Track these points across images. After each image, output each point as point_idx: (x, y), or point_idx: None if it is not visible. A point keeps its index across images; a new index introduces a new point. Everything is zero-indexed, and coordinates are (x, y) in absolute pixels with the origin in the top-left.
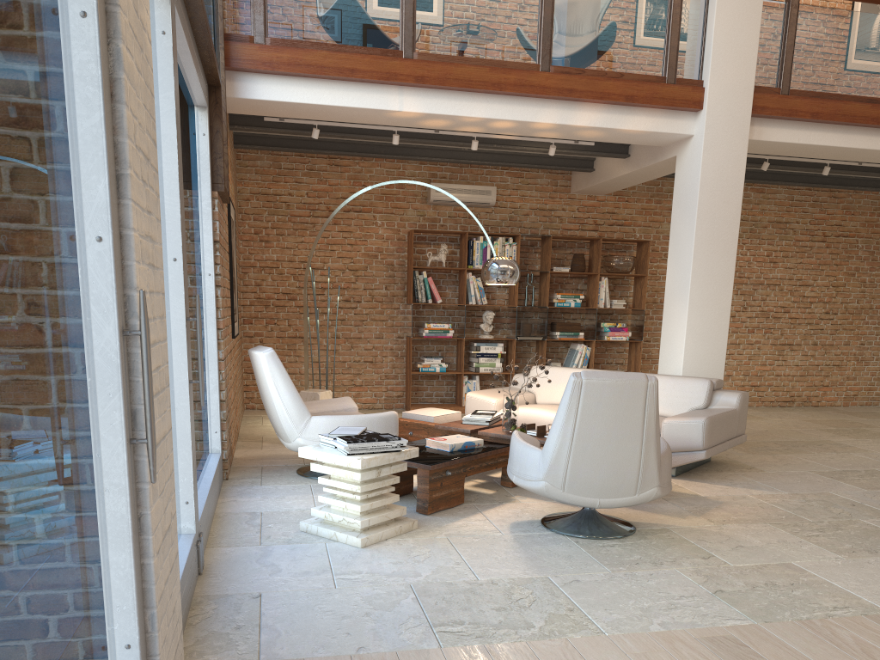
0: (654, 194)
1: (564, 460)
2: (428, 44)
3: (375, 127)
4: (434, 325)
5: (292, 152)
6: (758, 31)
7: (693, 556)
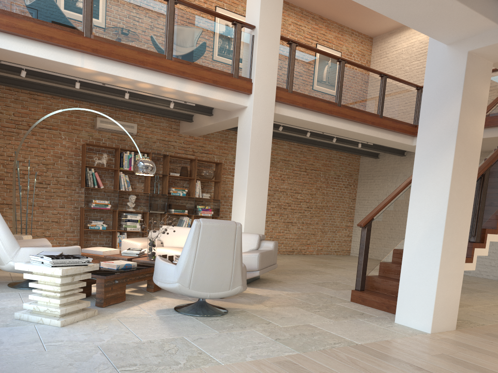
0: (224, 139)
1: (190, 270)
2: (100, 31)
3: (64, 76)
4: (99, 201)
5: (3, 87)
6: (277, 59)
7: (260, 323)
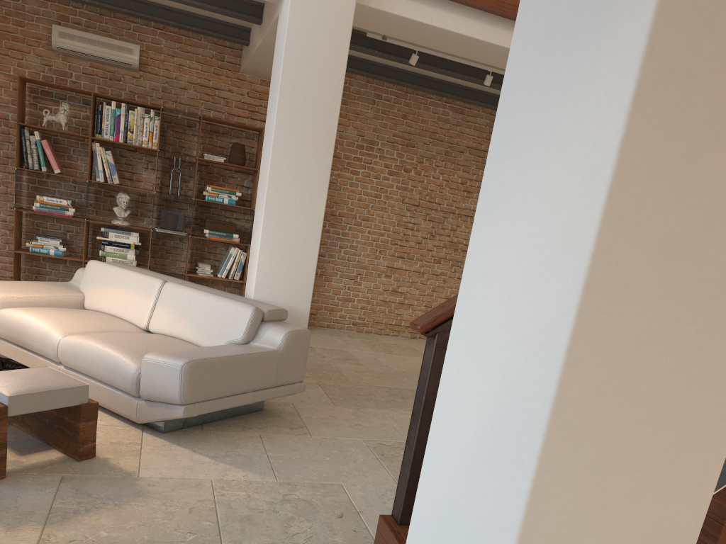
0: None
1: None
2: None
3: None
4: (48, 199)
5: None
6: None
7: None
